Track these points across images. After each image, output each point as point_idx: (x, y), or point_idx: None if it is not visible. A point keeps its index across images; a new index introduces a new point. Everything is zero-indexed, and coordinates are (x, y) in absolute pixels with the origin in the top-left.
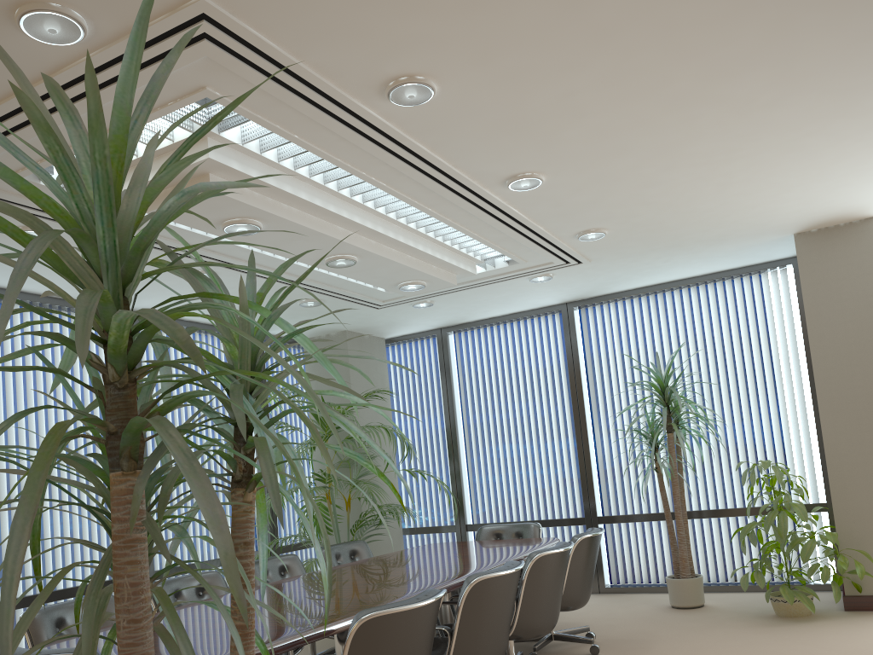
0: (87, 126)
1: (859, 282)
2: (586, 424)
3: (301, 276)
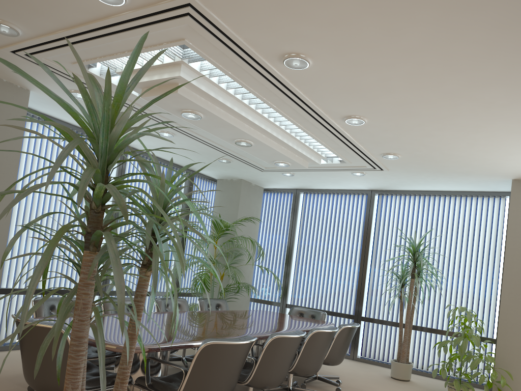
0: (118, 47)
1: None
2: (367, 262)
3: (196, 171)
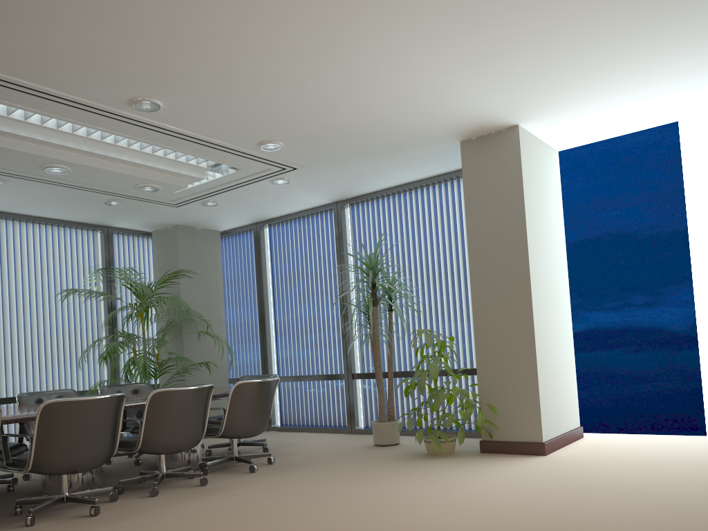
0: None
1: (503, 182)
2: (347, 299)
3: None
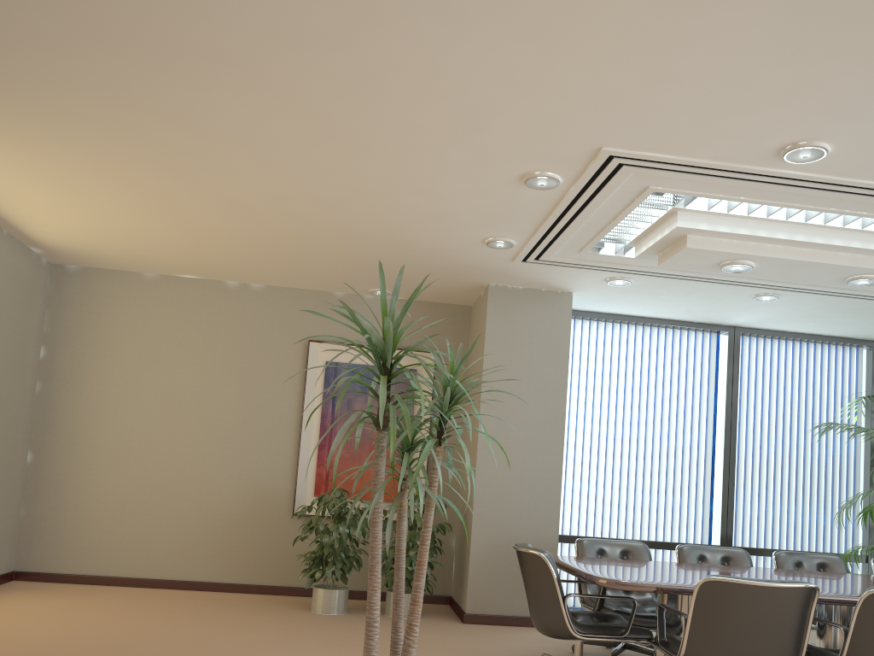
0: (599, 220)
1: None
2: None
3: (466, 353)
